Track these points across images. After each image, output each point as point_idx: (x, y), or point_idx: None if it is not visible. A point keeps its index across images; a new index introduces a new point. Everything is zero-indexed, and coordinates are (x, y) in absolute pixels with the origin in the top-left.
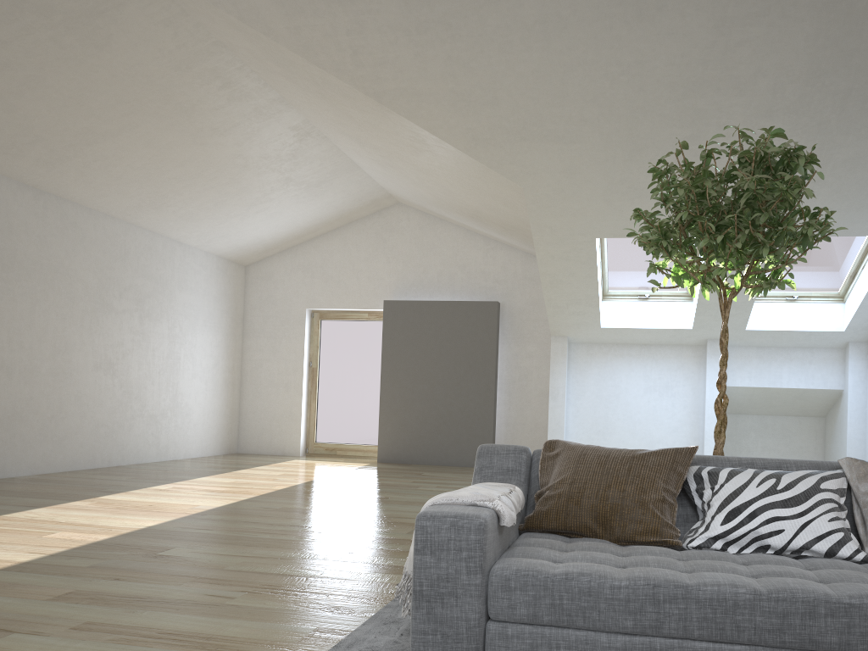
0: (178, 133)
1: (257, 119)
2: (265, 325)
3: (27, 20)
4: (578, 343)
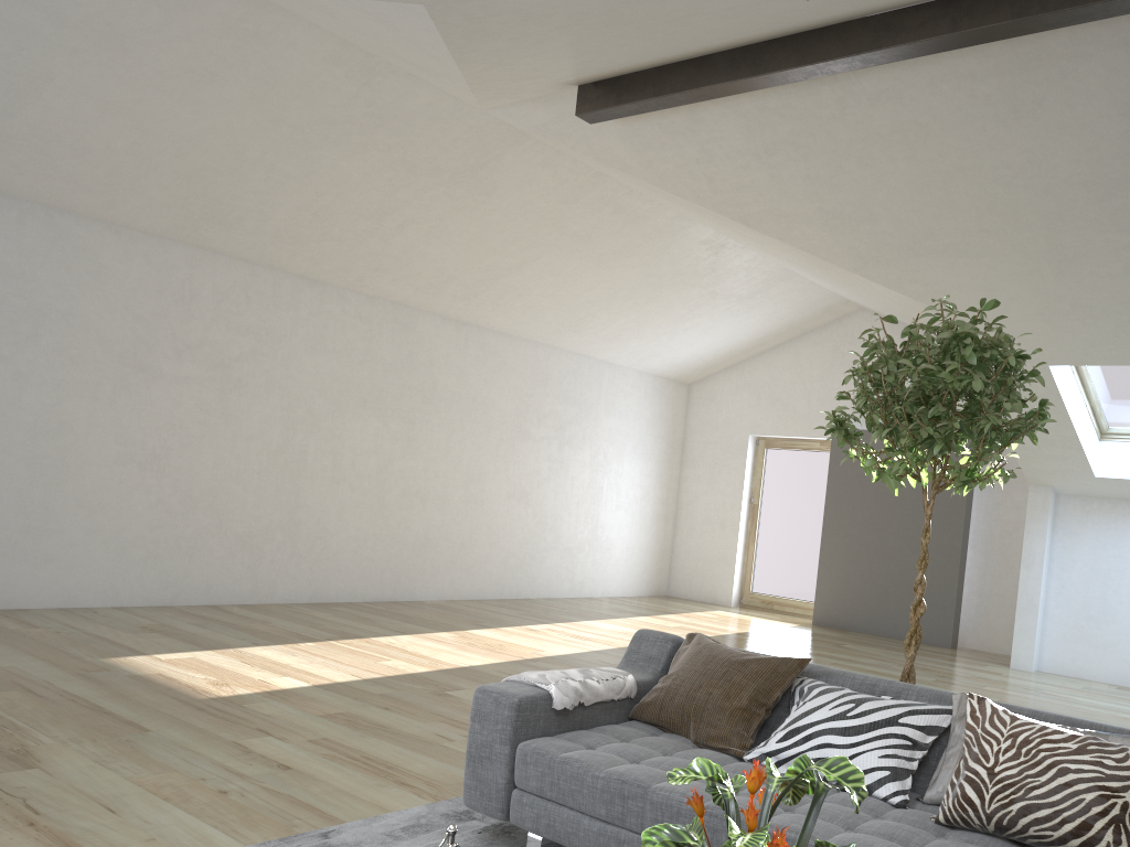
0: (580, 260)
1: (660, 237)
2: (705, 452)
3: (421, 182)
4: (1070, 496)
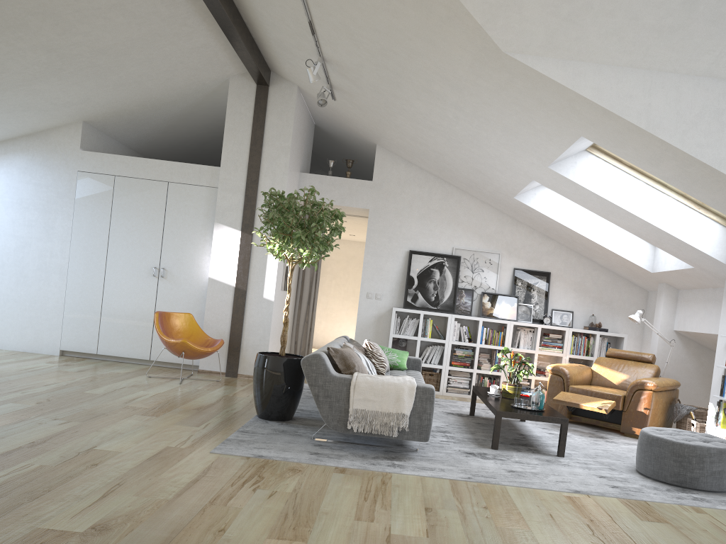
0: None
1: None
2: None
3: None
4: None
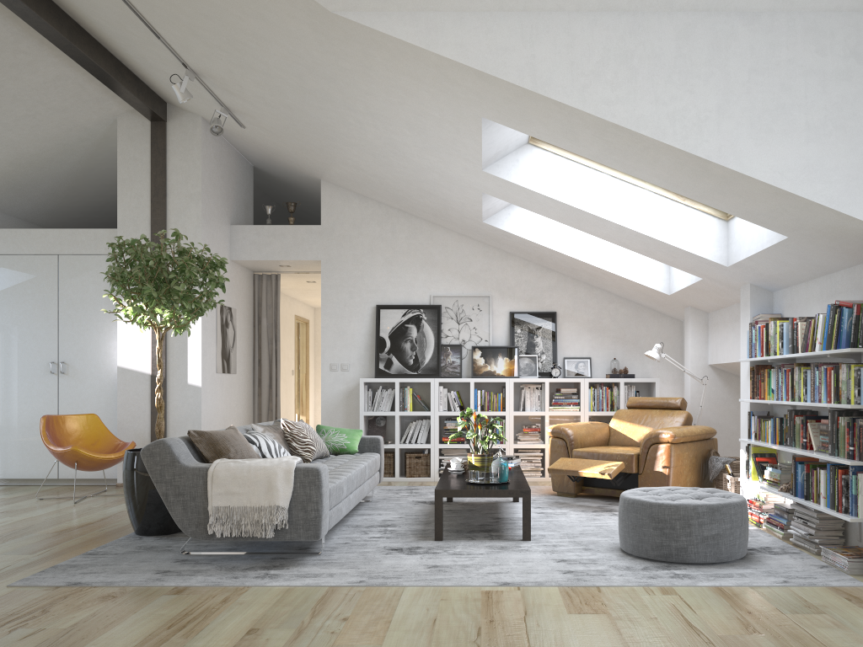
0: None
1: None
2: None
3: None
4: None
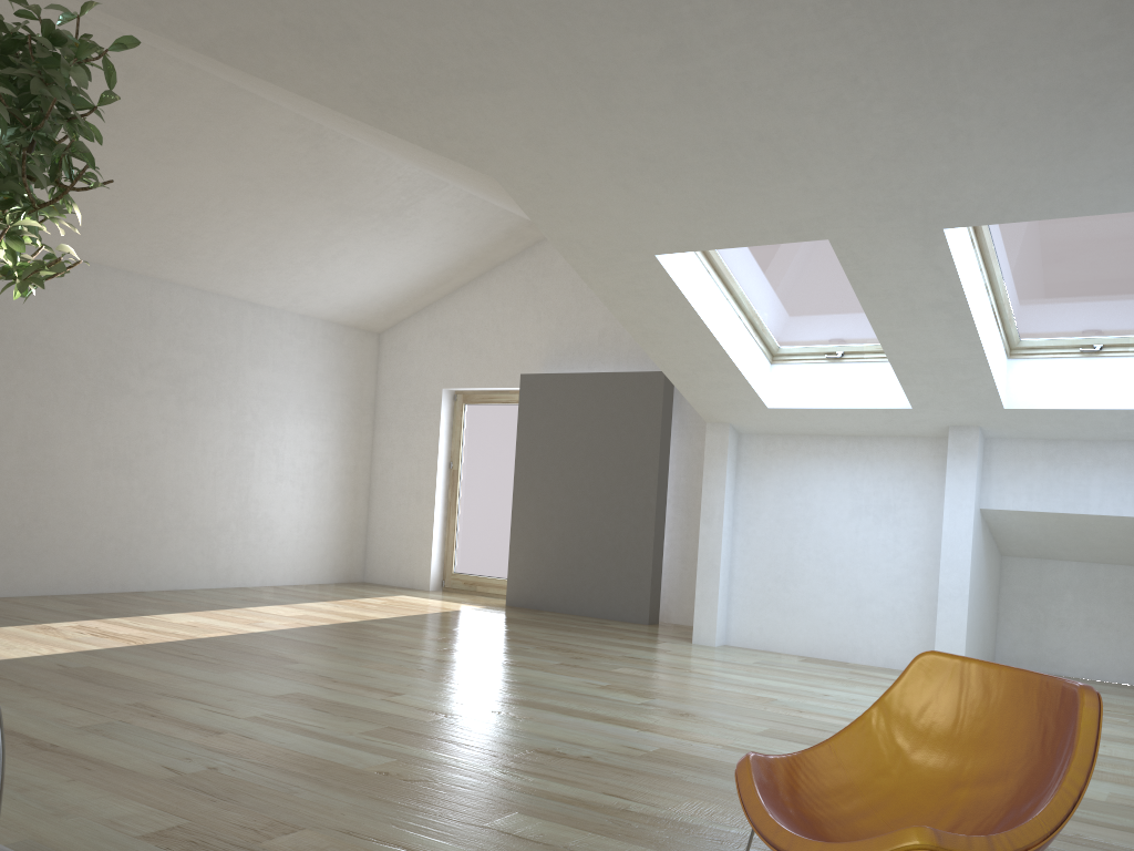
0: (122, 150)
1: (221, 120)
2: (398, 411)
3: None
4: (753, 435)
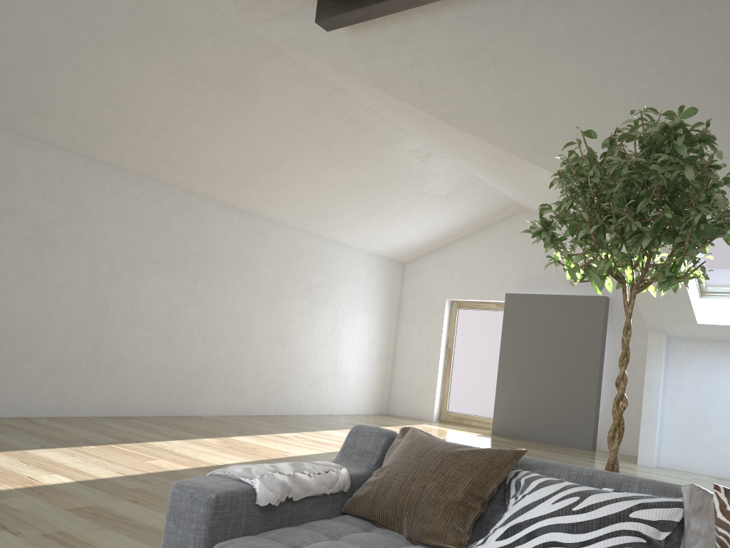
0: (324, 161)
1: (383, 145)
2: (414, 311)
3: (198, 87)
4: (677, 338)
